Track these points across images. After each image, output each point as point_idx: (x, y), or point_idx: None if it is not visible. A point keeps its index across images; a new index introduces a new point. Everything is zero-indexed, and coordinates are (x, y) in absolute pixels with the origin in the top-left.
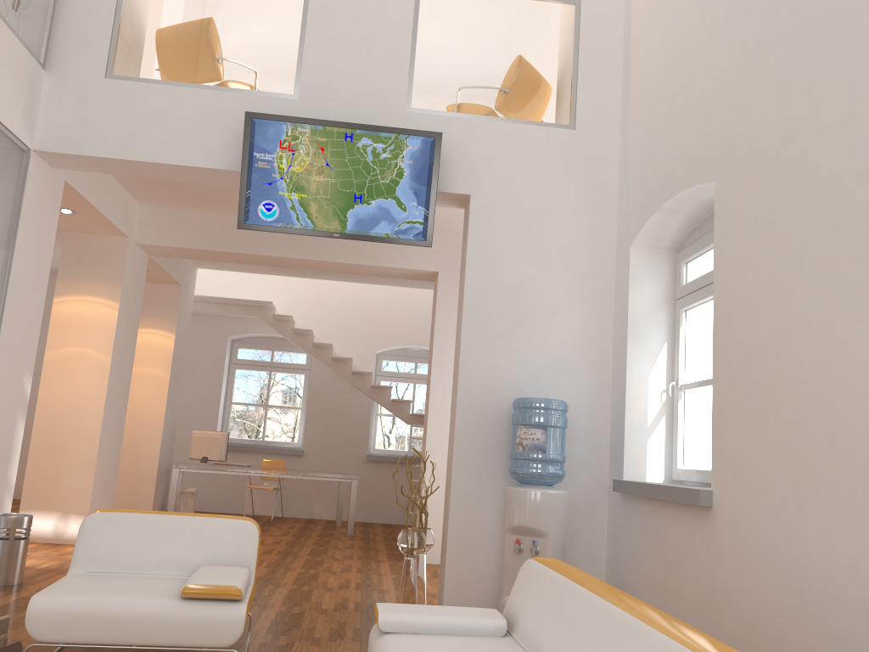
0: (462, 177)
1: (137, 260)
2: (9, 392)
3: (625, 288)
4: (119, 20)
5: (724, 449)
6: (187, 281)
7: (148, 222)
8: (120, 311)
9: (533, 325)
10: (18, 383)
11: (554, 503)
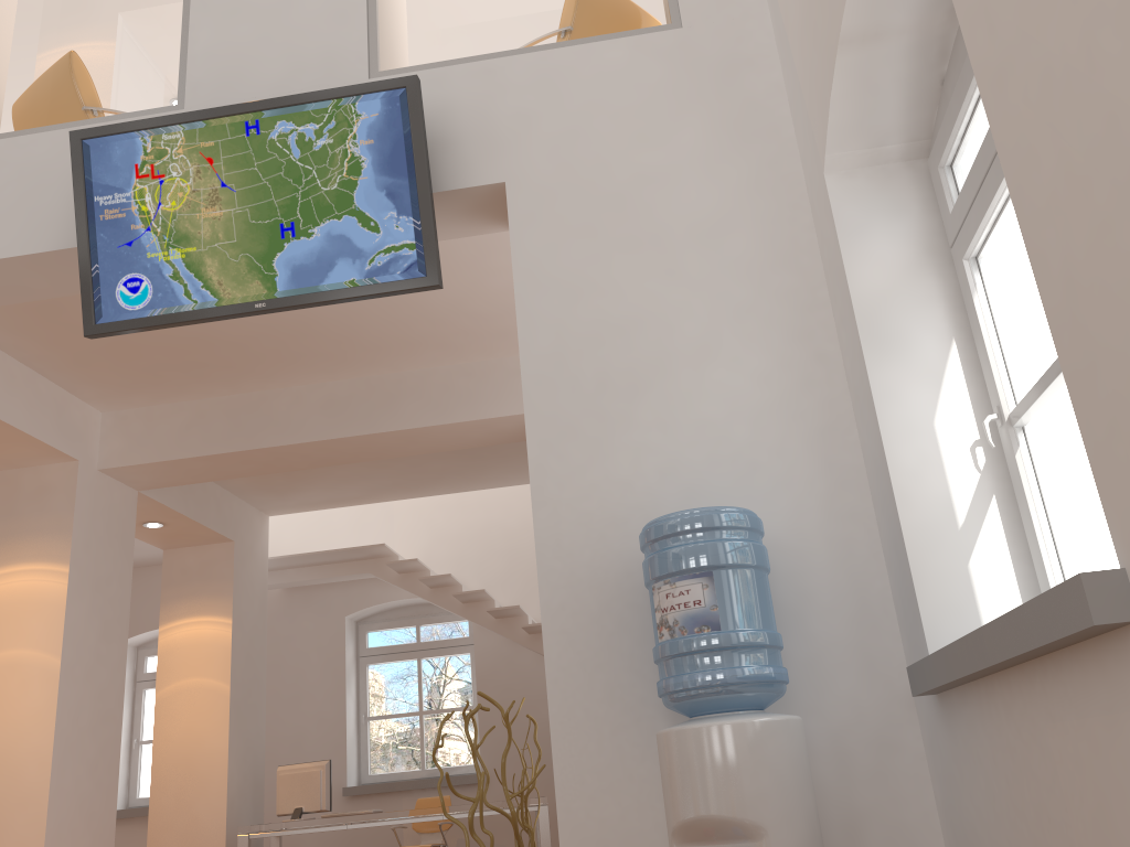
0: (486, 156)
1: (106, 496)
2: None
3: (837, 257)
4: None
5: (1118, 417)
6: (246, 535)
7: (113, 433)
8: (72, 577)
9: (670, 386)
10: None
11: (765, 748)
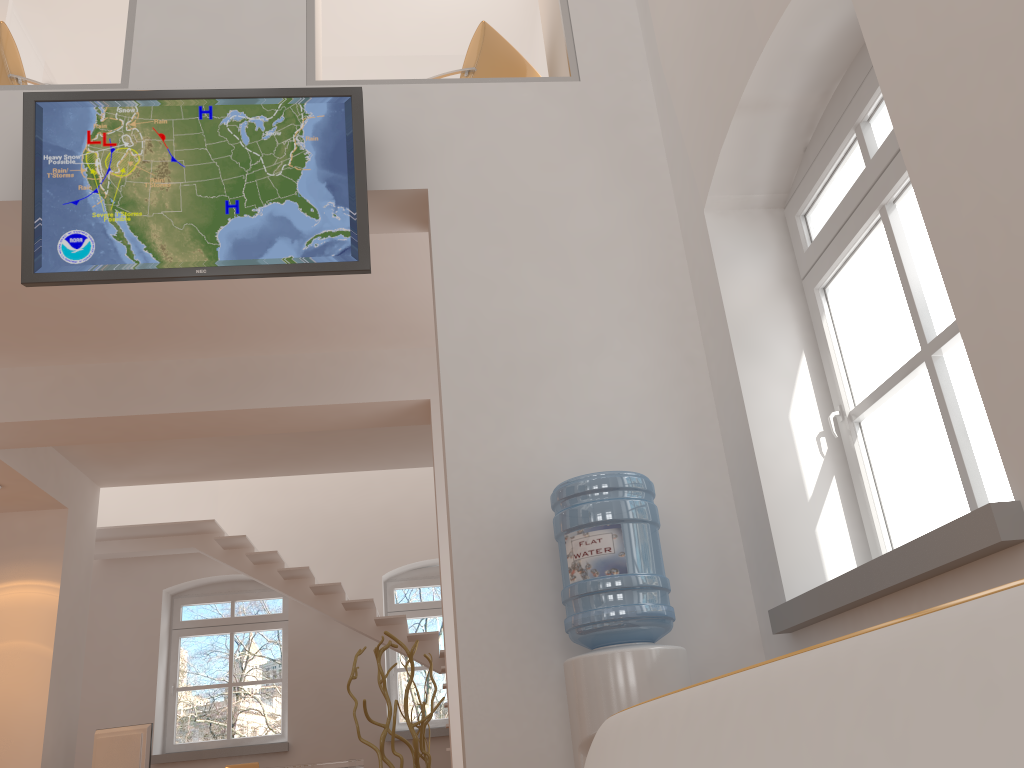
0: (411, 165)
1: None
2: None
3: (712, 279)
4: None
5: (1023, 388)
6: (79, 503)
7: None
8: None
9: (567, 374)
10: None
11: (664, 671)
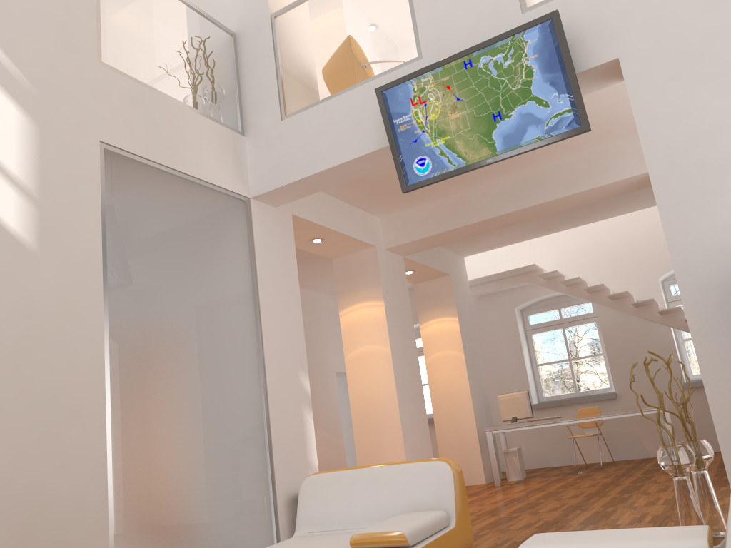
0: (603, 44)
1: (391, 262)
2: (288, 390)
3: None
4: (279, 73)
5: None
6: (455, 270)
7: (388, 228)
8: (386, 307)
9: None
10: (294, 382)
11: None
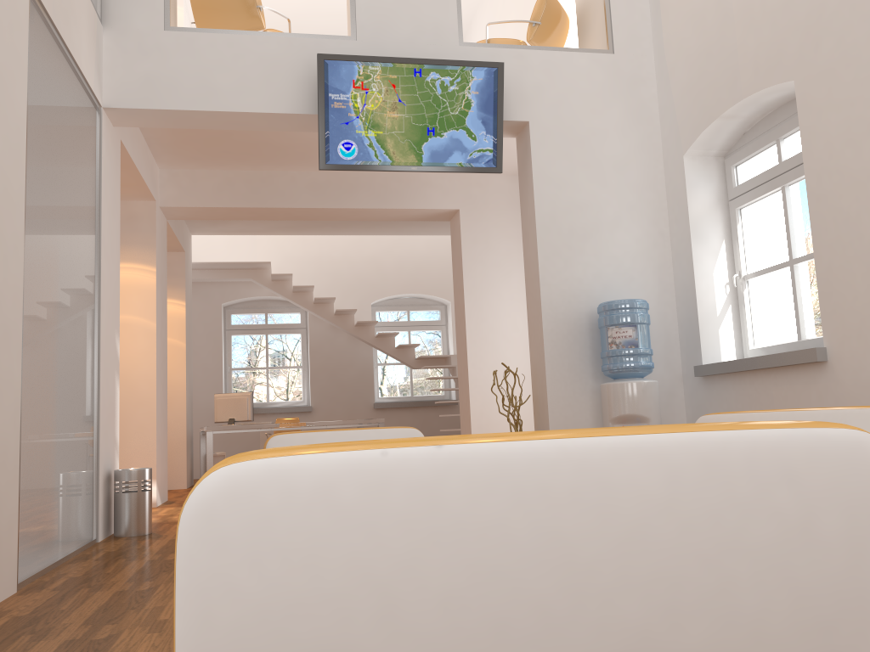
0: (519, 105)
1: (161, 224)
2: (109, 351)
3: (682, 195)
4: None
5: (836, 309)
6: (187, 248)
7: (169, 184)
8: (156, 275)
9: (600, 238)
10: (113, 342)
11: (652, 391)
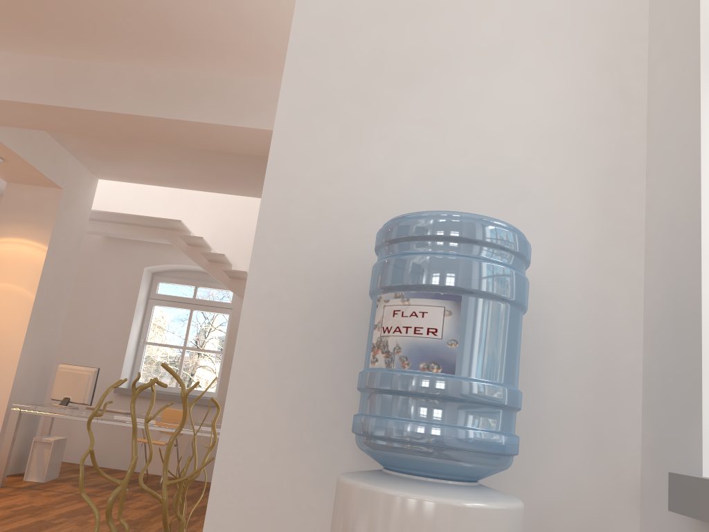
0: None
1: None
2: None
3: None
4: None
5: None
6: (75, 187)
7: None
8: None
9: (450, 85)
10: None
11: None
